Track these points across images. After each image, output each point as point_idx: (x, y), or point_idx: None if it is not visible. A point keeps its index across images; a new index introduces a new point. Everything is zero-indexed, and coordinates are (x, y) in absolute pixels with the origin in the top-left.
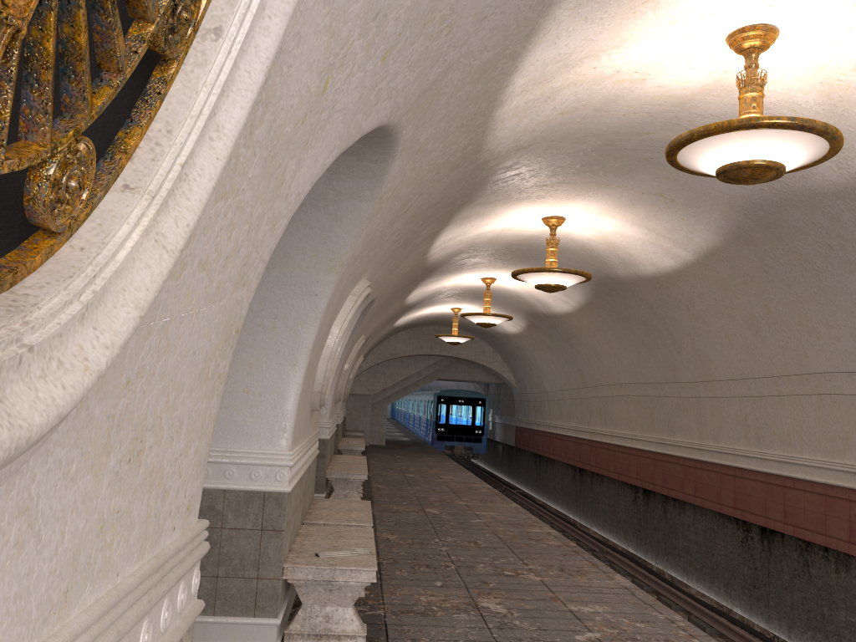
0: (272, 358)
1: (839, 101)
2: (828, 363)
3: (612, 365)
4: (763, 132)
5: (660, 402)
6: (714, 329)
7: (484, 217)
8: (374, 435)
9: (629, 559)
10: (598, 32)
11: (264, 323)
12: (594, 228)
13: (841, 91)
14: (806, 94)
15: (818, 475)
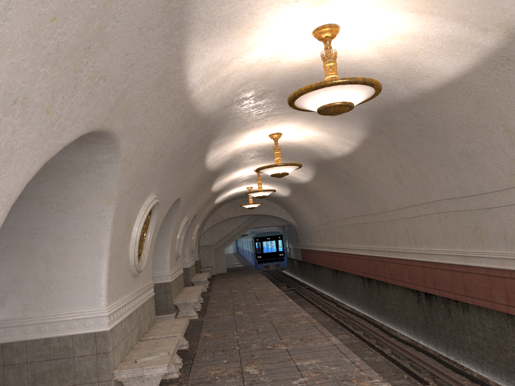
0: (88, 256)
1: (391, 55)
2: (438, 194)
3: (339, 208)
4: (331, 88)
5: (366, 226)
6: (381, 182)
7: (232, 141)
8: (219, 267)
9: (365, 320)
10: (230, 46)
11: (79, 237)
12: (300, 135)
13: (389, 50)
14: (372, 53)
15: (445, 259)
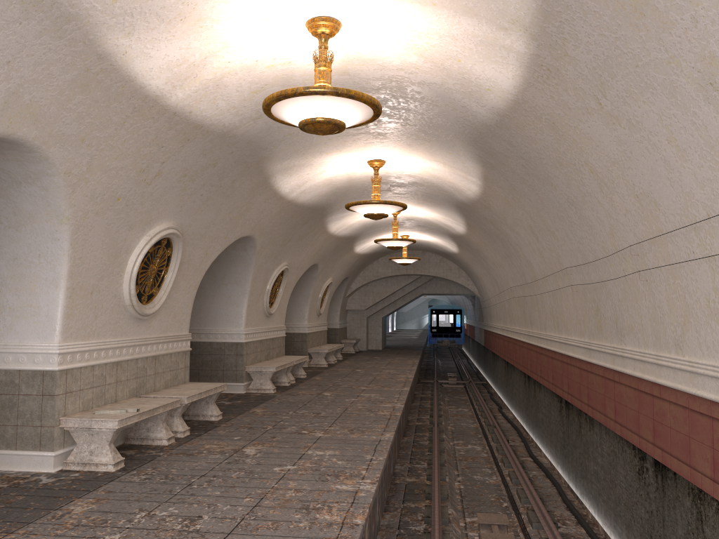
0: (43, 283)
1: (432, 59)
2: (567, 260)
3: (503, 273)
4: (297, 99)
5: (525, 301)
6: (523, 238)
7: (310, 167)
8: (372, 341)
9: (516, 431)
10: (186, 43)
11: (34, 260)
12: (413, 165)
13: (425, 52)
14: (410, 56)
15: (577, 352)
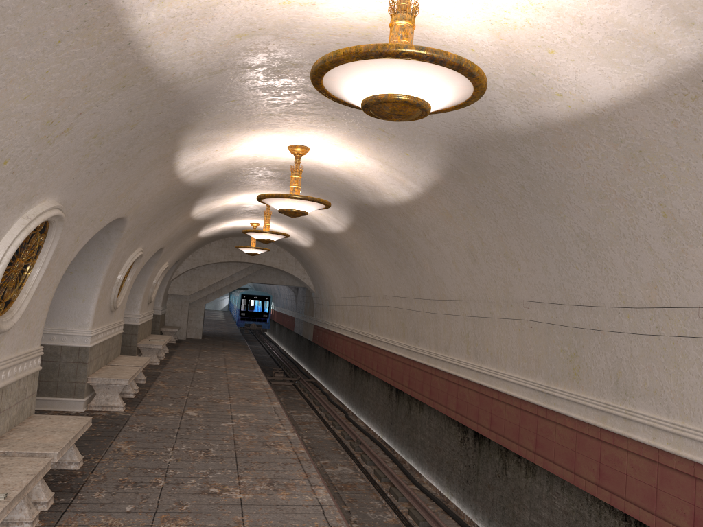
0: None
1: (510, 42)
2: (527, 292)
3: (376, 279)
4: (394, 62)
5: (410, 314)
6: (445, 255)
7: (224, 143)
8: (191, 330)
9: (381, 448)
10: None
11: None
12: (338, 158)
13: (510, 31)
14: (479, 32)
15: (516, 390)
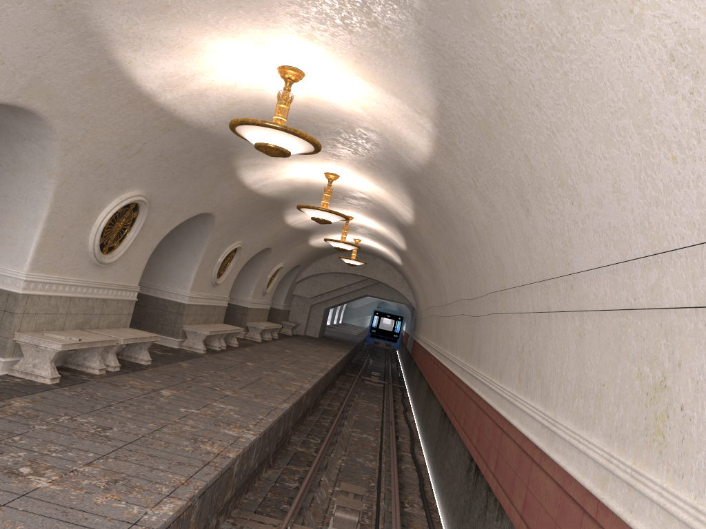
0: (25, 221)
1: (373, 115)
2: (463, 293)
3: (430, 292)
4: (255, 127)
5: (440, 320)
6: (441, 267)
7: (273, 167)
8: (311, 328)
9: (409, 432)
10: (180, 62)
11: (21, 201)
12: (362, 185)
13: (367, 109)
14: (357, 108)
15: (457, 370)
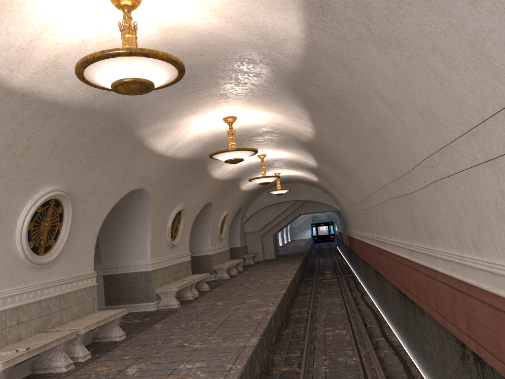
0: None
1: (231, 18)
2: (385, 178)
3: (349, 193)
4: (99, 63)
5: (367, 213)
6: (353, 164)
7: (176, 128)
8: (267, 253)
9: (373, 315)
10: (3, 28)
11: None
12: (259, 118)
13: (222, 12)
14: (213, 19)
15: (403, 252)
